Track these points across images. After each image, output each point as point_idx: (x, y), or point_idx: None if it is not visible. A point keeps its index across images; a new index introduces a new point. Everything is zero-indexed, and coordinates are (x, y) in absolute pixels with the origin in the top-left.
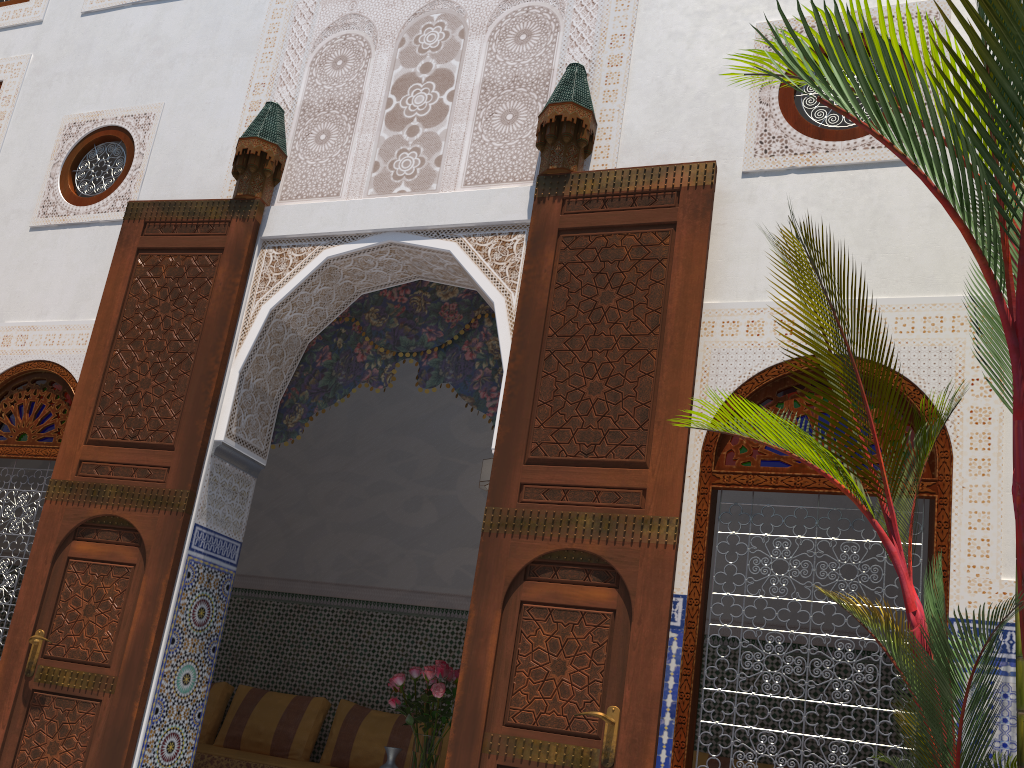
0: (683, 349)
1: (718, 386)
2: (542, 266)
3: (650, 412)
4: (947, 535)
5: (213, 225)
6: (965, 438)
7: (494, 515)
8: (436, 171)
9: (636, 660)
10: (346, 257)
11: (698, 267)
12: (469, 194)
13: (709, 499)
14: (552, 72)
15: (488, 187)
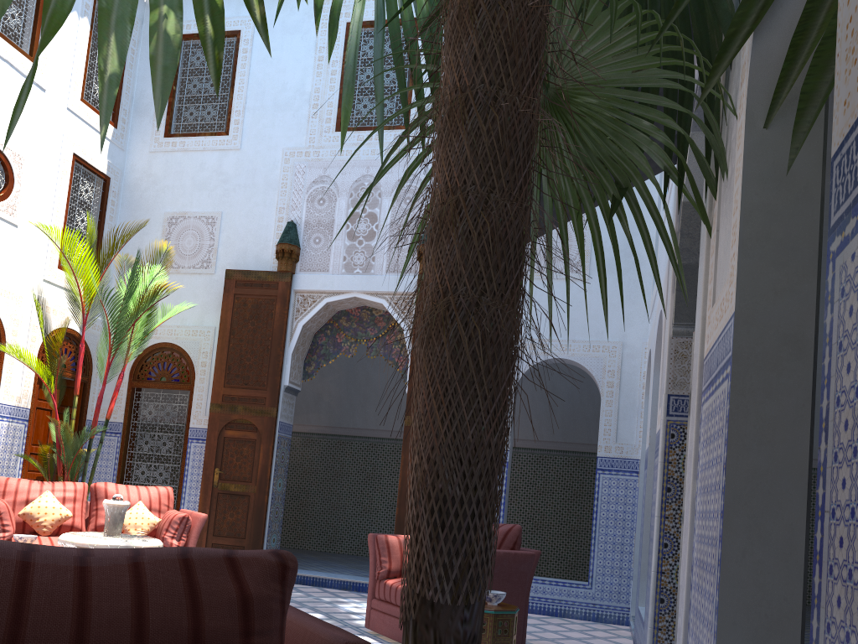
0: None
1: None
2: None
3: None
4: (1, 374)
5: None
6: (10, 340)
7: None
8: None
9: None
10: None
11: None
12: None
13: None
14: None
15: None
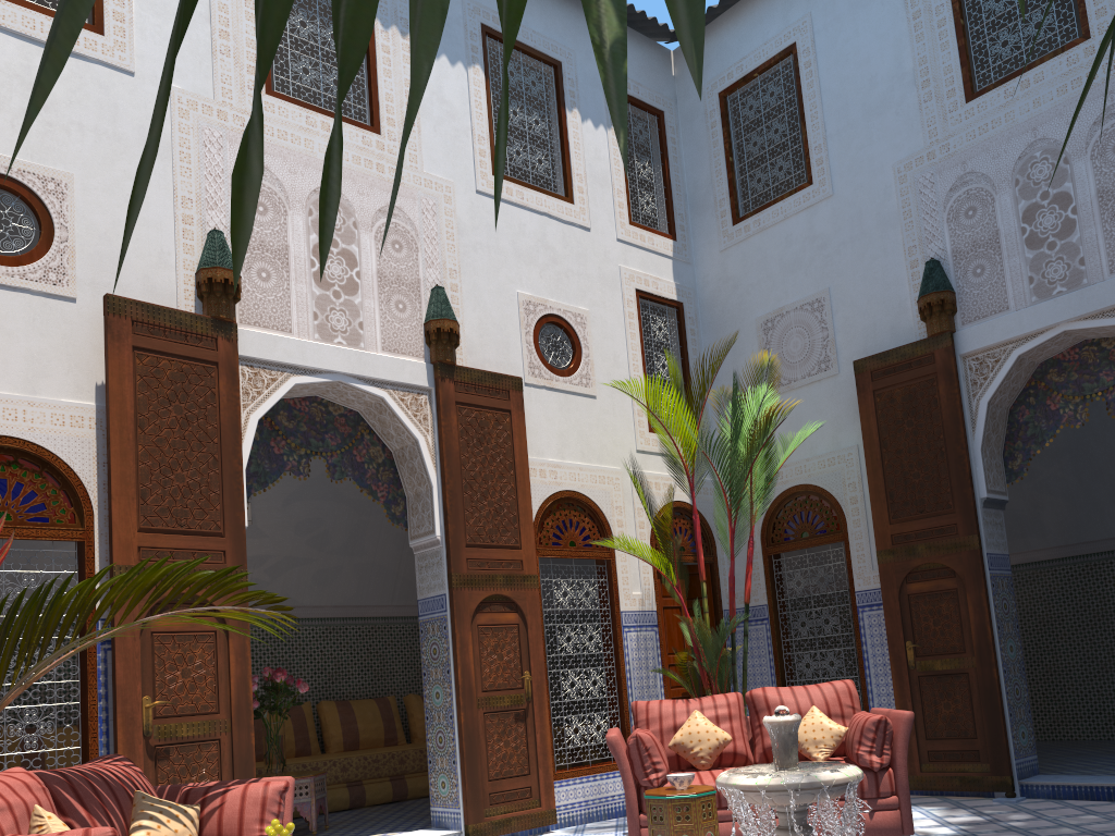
0: (525, 485)
1: (533, 503)
2: (452, 424)
3: (517, 518)
4: (616, 576)
5: (201, 338)
6: (617, 533)
7: (457, 577)
8: (361, 333)
9: (533, 647)
10: (305, 384)
11: (524, 439)
12: (390, 359)
13: (538, 563)
14: (420, 281)
15: (398, 355)
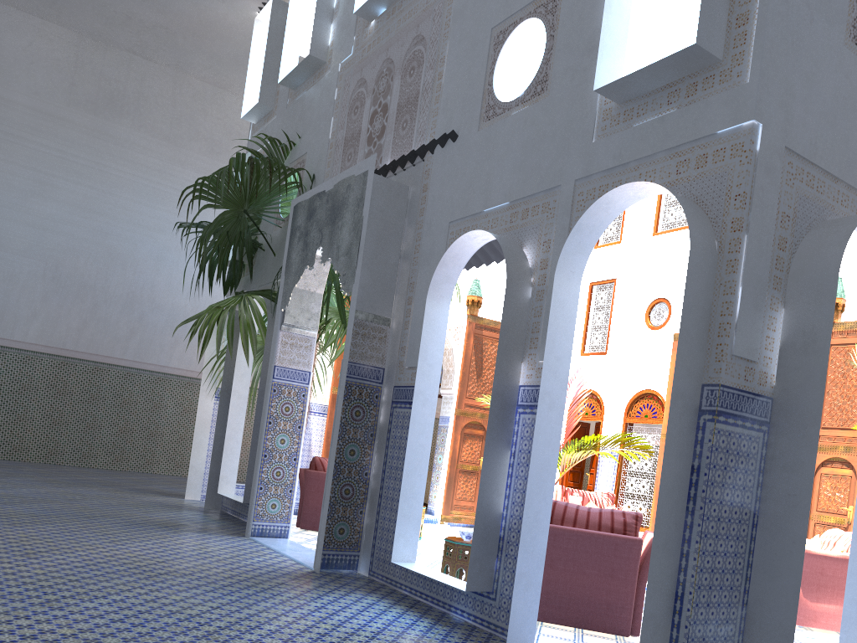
0: None
1: None
2: None
3: None
4: None
5: None
6: None
7: None
8: None
9: None
10: None
11: None
12: None
13: None
14: None
15: None
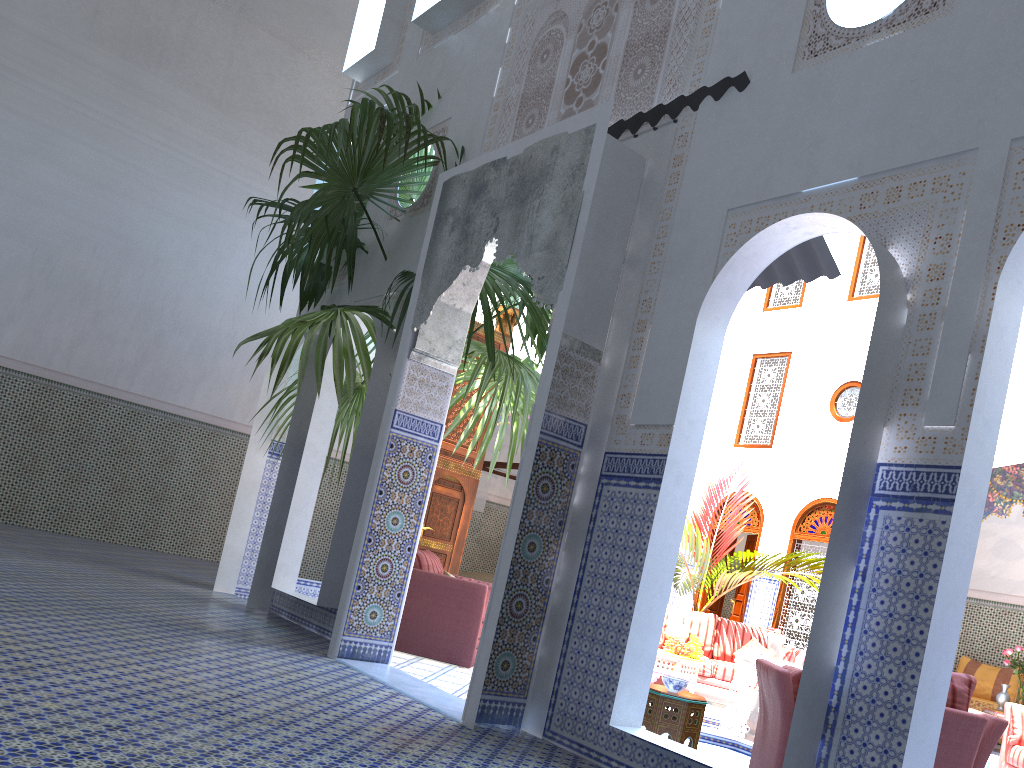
0: None
1: None
2: None
3: None
4: None
5: None
6: None
7: None
8: None
9: None
10: None
11: None
12: None
13: None
14: None
15: None
